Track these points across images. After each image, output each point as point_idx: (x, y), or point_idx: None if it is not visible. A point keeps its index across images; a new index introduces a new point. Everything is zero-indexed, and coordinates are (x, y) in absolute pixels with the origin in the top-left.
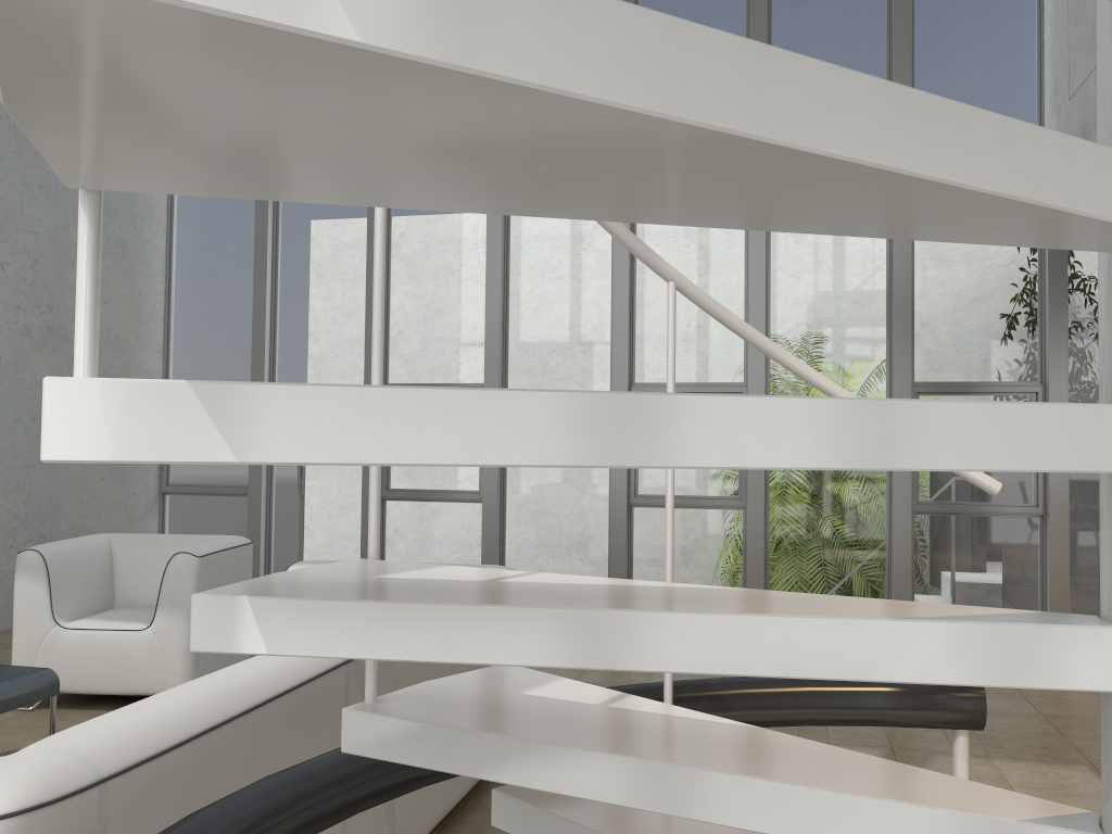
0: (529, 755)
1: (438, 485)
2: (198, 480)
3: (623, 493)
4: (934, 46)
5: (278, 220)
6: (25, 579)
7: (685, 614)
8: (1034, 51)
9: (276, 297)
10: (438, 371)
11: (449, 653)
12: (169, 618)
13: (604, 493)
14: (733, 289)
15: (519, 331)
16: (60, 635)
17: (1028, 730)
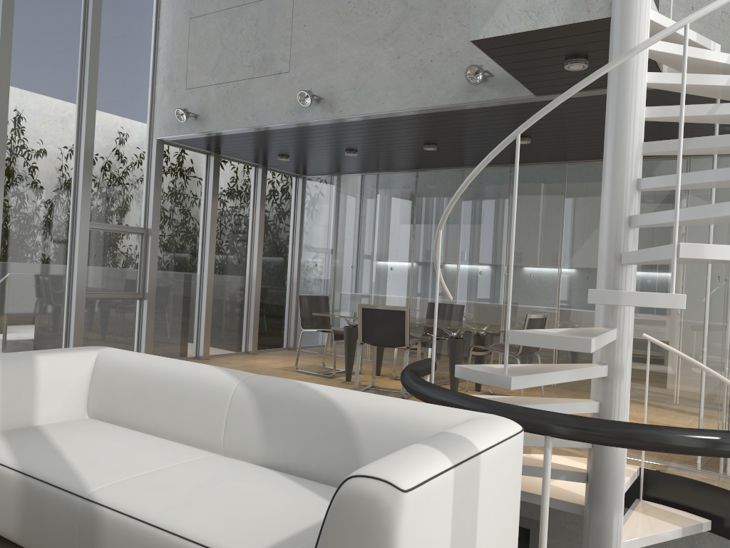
0: (546, 376)
1: None
2: None
3: None
4: (108, 24)
5: None
6: None
7: (607, 332)
8: (152, 49)
9: None
10: None
11: (600, 345)
12: None
13: None
14: None
15: None
16: None
17: None
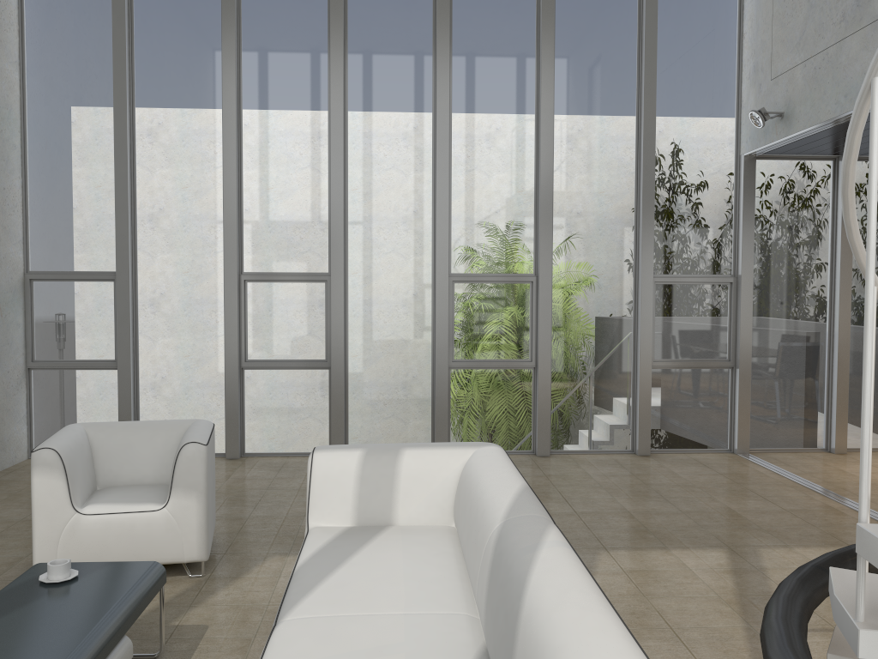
0: None
1: (290, 356)
2: (64, 356)
3: (446, 359)
4: (670, 27)
5: (134, 127)
6: (44, 475)
7: None
8: (735, 38)
9: (135, 195)
10: (287, 262)
11: None
12: (184, 498)
13: (427, 359)
14: (526, 202)
15: (357, 231)
16: (80, 521)
17: (790, 523)
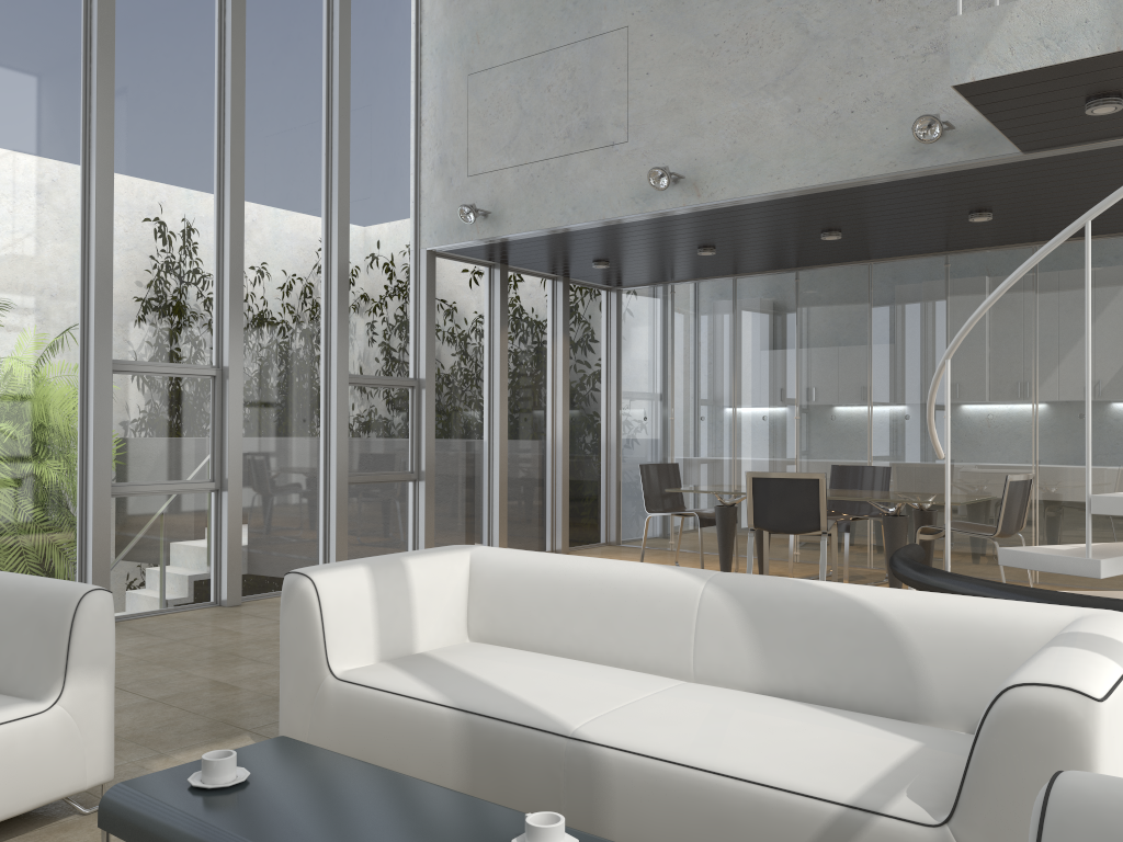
0: None
1: None
2: None
3: (108, 483)
4: (357, 92)
5: None
6: None
7: None
8: (413, 123)
9: None
10: None
11: None
12: (90, 682)
13: (73, 484)
14: (206, 271)
15: None
16: None
17: None
